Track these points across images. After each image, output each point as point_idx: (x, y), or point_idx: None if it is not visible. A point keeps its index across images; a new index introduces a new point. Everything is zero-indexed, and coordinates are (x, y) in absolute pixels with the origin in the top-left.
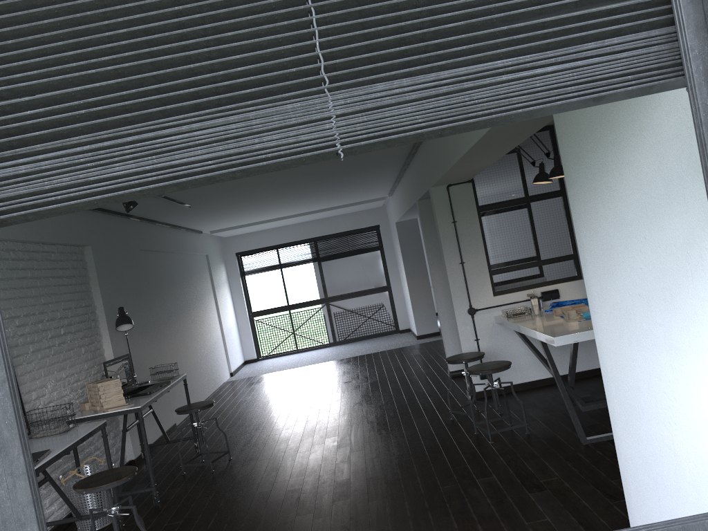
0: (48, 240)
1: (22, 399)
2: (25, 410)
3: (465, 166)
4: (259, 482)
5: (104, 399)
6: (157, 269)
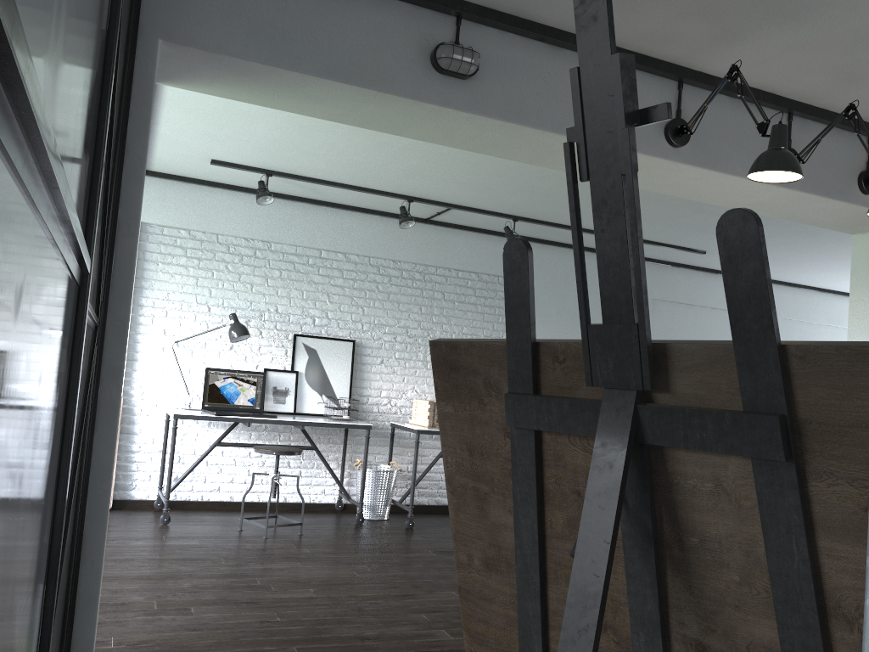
0: (456, 267)
1: (365, 391)
2: (365, 401)
3: (716, 194)
4: None
5: (414, 415)
6: (695, 329)
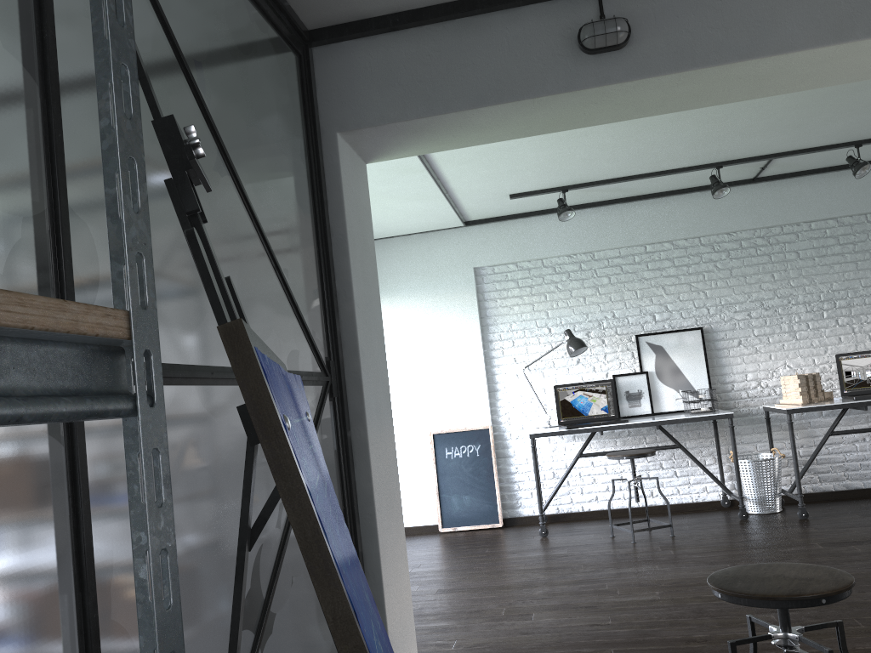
0: (804, 219)
1: (727, 378)
2: (730, 388)
3: None
4: (854, 540)
5: (784, 394)
6: None
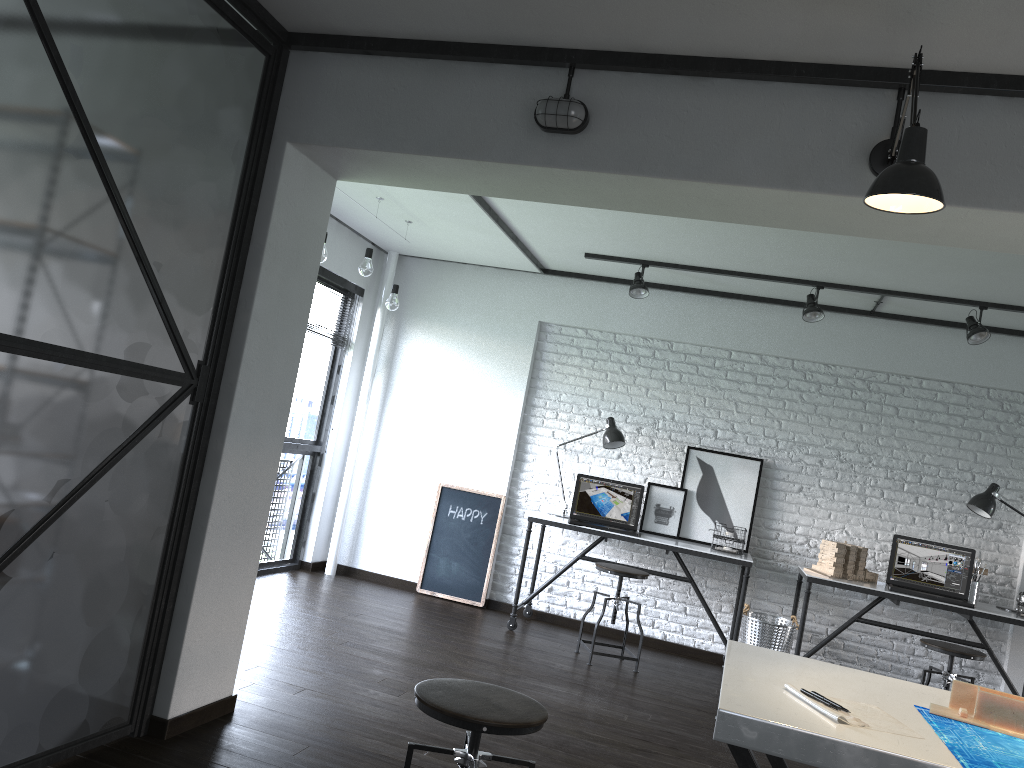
0: (915, 374)
1: (774, 523)
2: (774, 536)
3: None
4: None
5: (820, 560)
6: None
